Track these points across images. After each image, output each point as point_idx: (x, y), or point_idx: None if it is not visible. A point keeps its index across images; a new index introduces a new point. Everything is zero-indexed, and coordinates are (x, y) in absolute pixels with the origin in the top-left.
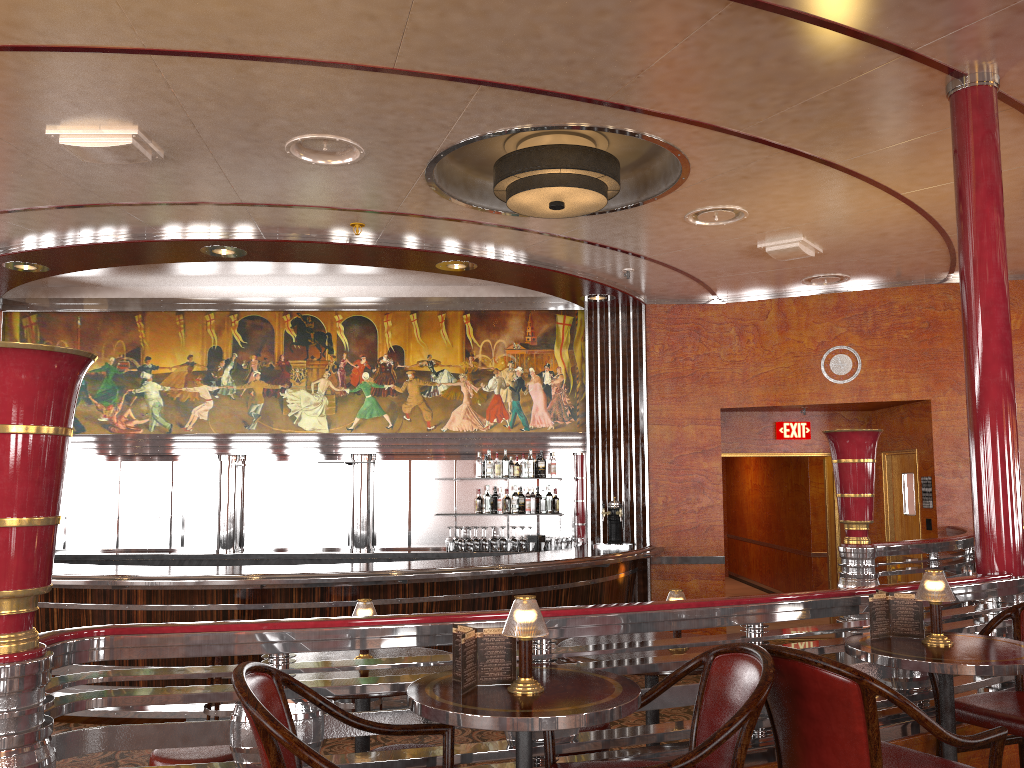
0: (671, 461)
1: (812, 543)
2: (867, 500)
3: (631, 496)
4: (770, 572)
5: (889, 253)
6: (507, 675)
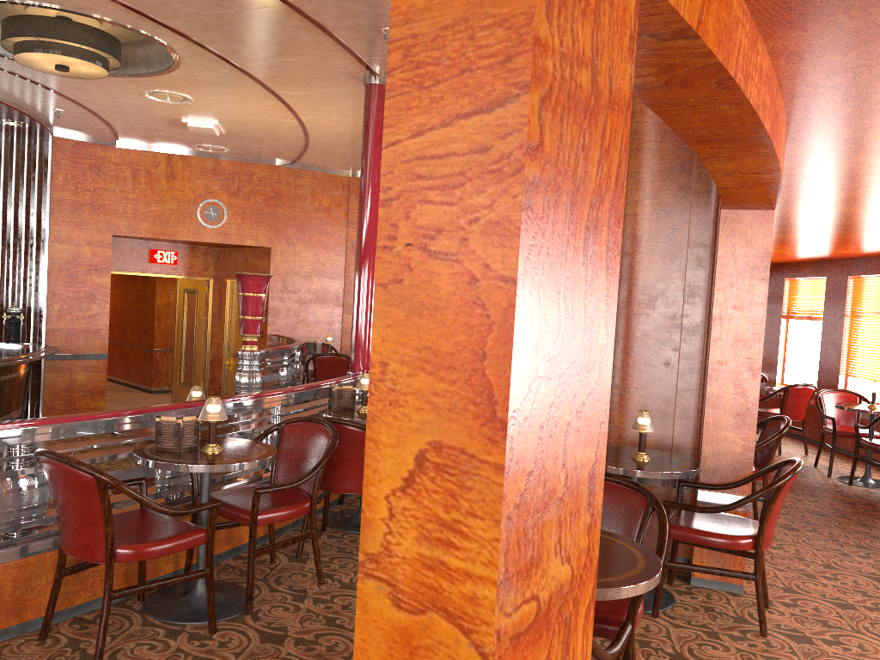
0: (68, 275)
1: (155, 342)
2: (260, 321)
3: (29, 303)
4: (109, 363)
5: (266, 143)
6: (195, 444)
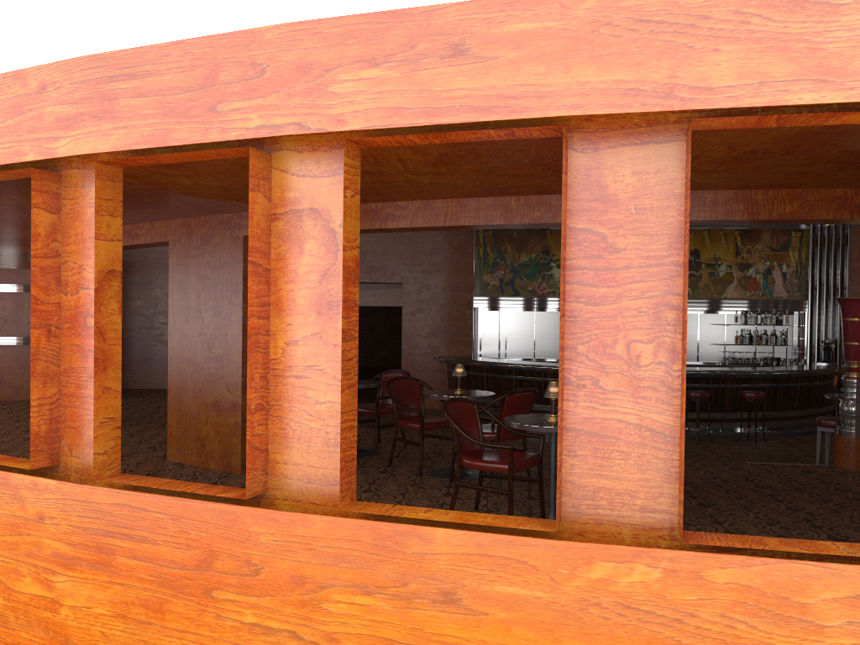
0: None
1: None
2: None
3: (835, 336)
4: None
5: None
6: None
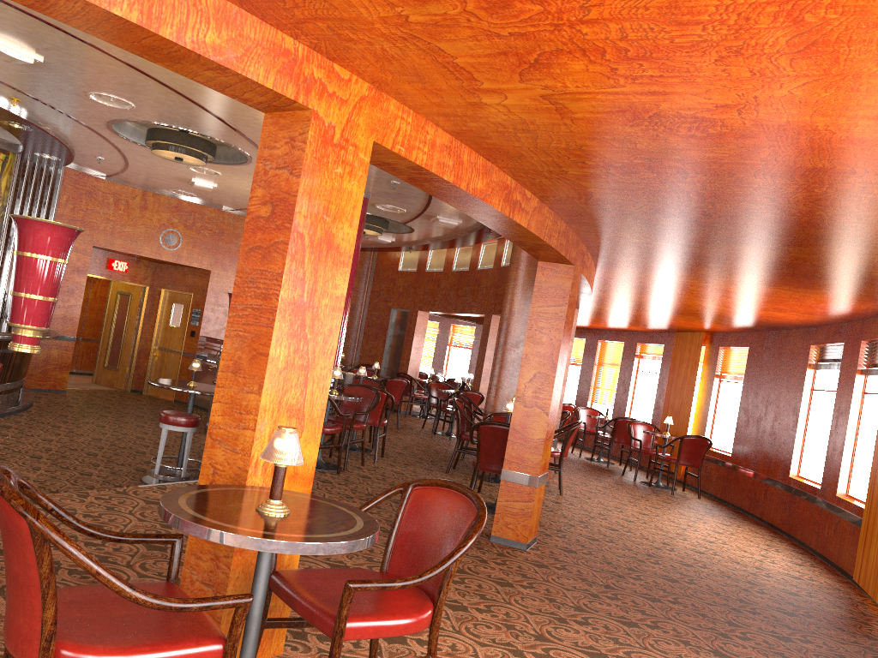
0: None
1: None
2: None
3: None
4: None
5: (234, 199)
6: None
